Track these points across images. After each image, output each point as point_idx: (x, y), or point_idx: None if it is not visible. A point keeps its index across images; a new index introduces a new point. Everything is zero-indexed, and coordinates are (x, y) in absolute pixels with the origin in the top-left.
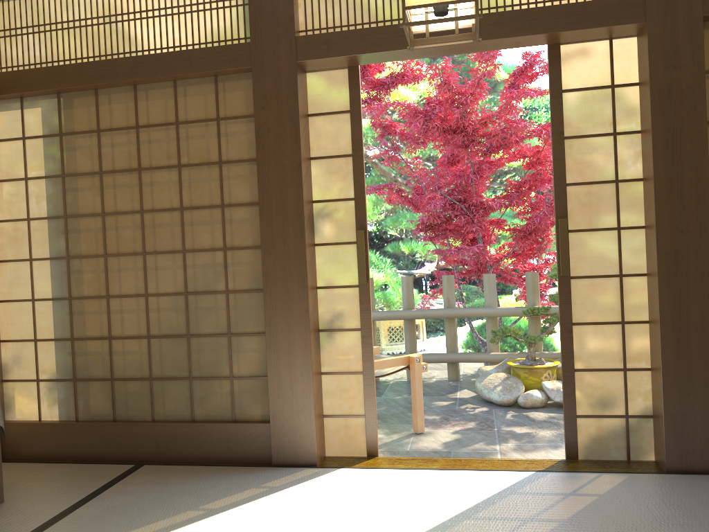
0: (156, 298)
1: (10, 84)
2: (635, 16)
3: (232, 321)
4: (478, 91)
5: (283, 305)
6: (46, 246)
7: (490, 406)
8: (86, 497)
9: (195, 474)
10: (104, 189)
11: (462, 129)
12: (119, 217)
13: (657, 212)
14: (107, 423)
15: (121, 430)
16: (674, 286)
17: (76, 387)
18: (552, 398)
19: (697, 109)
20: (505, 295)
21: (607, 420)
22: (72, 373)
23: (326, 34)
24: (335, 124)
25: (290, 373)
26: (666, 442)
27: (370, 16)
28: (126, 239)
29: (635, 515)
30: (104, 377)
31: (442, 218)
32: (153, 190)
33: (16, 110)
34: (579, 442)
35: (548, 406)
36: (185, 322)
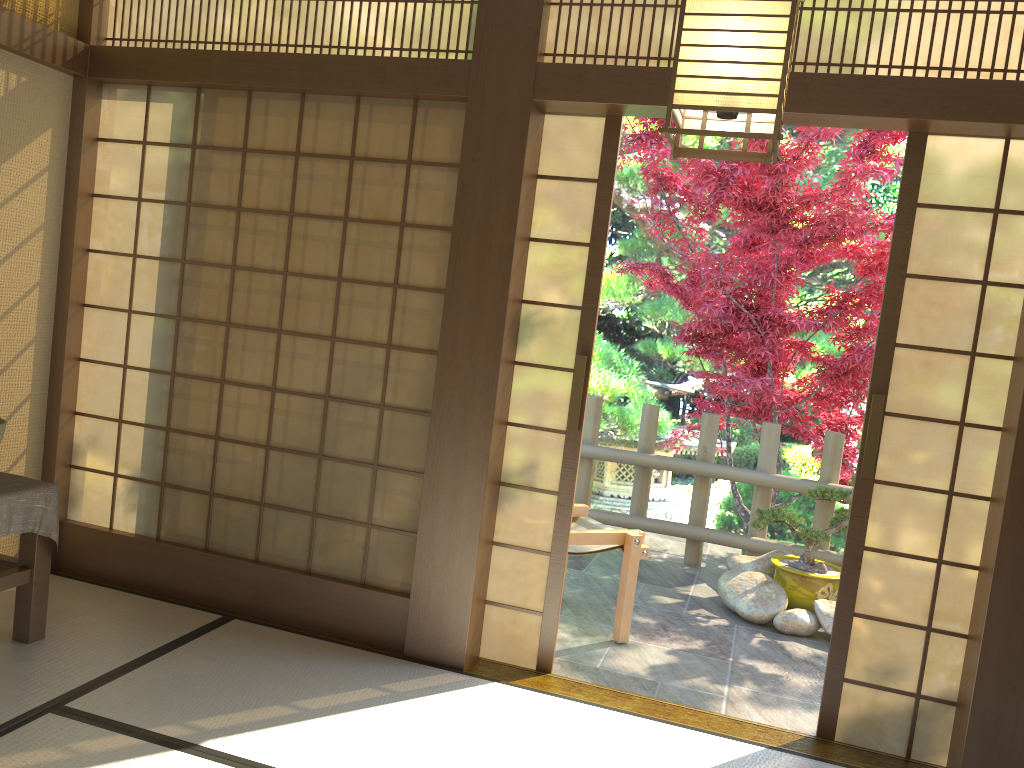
0: (285, 396)
1: (136, 65)
2: None
3: (382, 448)
4: (805, 156)
5: (455, 441)
6: (152, 296)
7: (732, 620)
8: (150, 654)
9: (298, 649)
10: (240, 233)
11: (772, 206)
12: (254, 276)
13: (1023, 415)
14: (196, 552)
15: (212, 565)
16: None
17: (163, 494)
18: (825, 628)
19: None
20: (797, 444)
21: (888, 694)
22: (161, 474)
23: (581, 66)
24: (573, 195)
25: (448, 537)
26: (966, 748)
27: (651, 48)
28: (258, 307)
29: None
30: (202, 488)
31: (718, 329)
32: (305, 247)
33: (140, 102)
34: (841, 716)
35: (816, 637)
36: (320, 437)
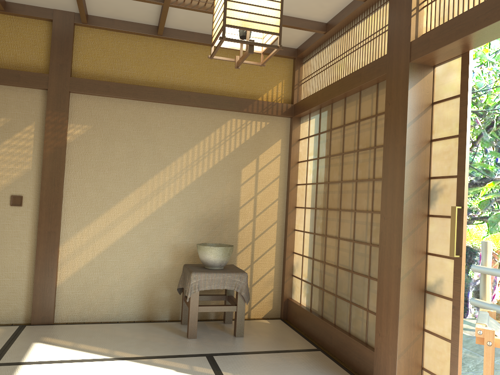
0: (342, 241)
1: (302, 107)
2: None
3: (371, 267)
4: None
5: (387, 261)
6: (310, 200)
7: None
8: (265, 351)
9: (325, 368)
10: (330, 166)
11: None
12: (333, 185)
13: None
14: (316, 316)
15: (320, 323)
16: None
17: (312, 289)
18: None
19: None
20: None
21: None
22: (311, 279)
23: (428, 33)
24: (450, 108)
25: (386, 319)
26: None
27: (469, 3)
28: (334, 199)
29: None
30: (321, 286)
31: None
32: (346, 167)
33: (307, 121)
34: None
35: None
36: (351, 261)
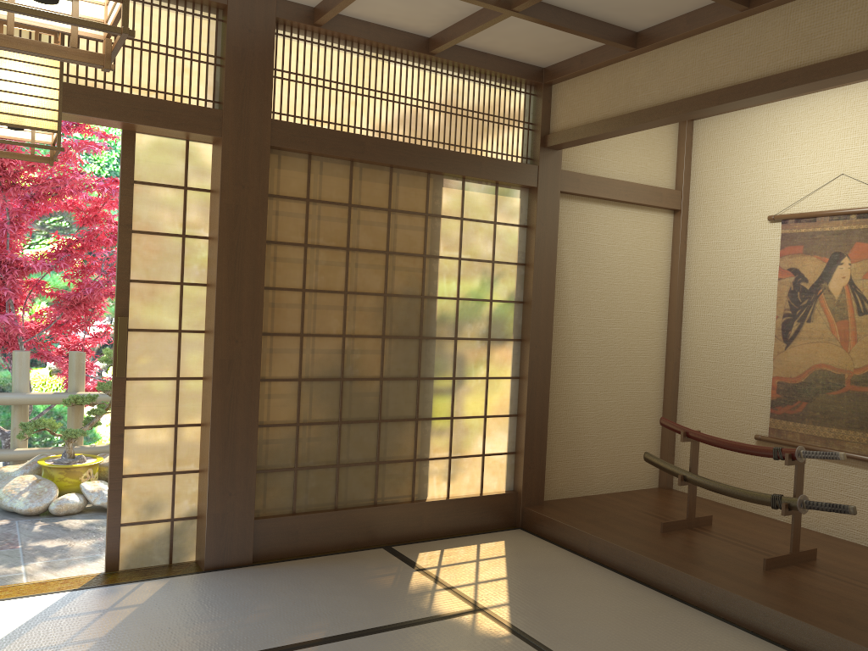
0: None
1: None
2: (212, 129)
3: None
4: None
5: None
6: None
7: (13, 518)
8: None
9: None
10: None
11: (1, 168)
12: None
13: (217, 321)
14: None
15: None
16: (226, 392)
17: None
18: (93, 502)
19: (259, 230)
20: (36, 368)
21: (153, 525)
22: None
23: None
24: None
25: None
26: (207, 541)
27: None
28: None
29: (172, 618)
30: None
31: None
32: None
33: None
34: (122, 551)
35: (86, 511)
36: None
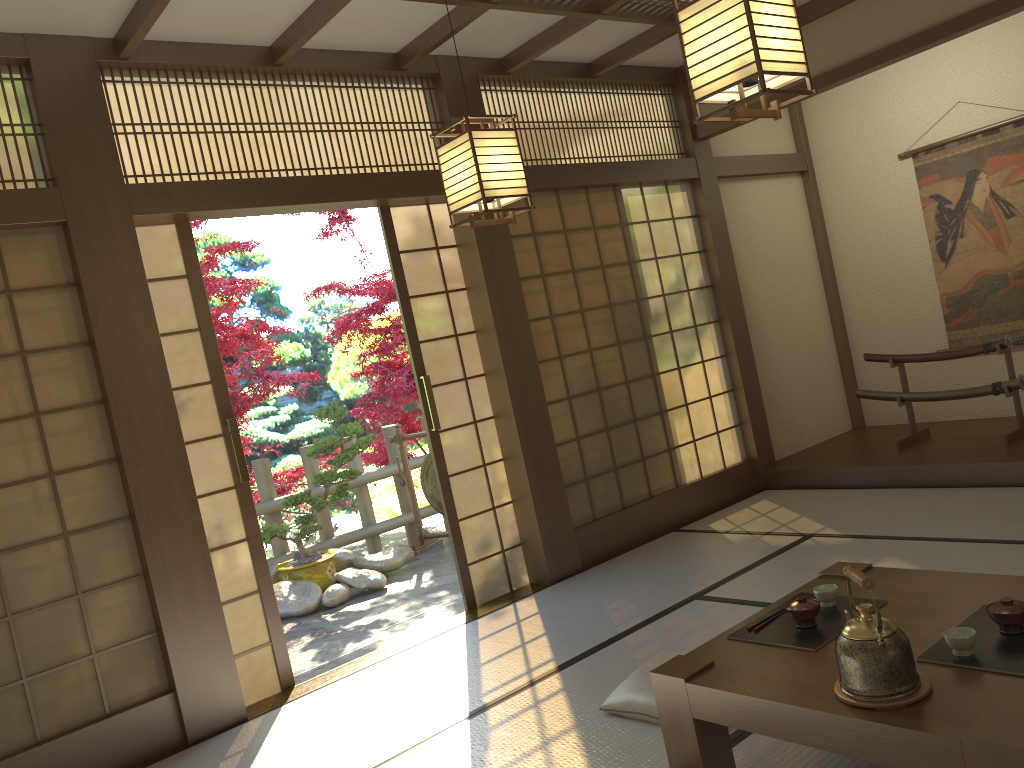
0: None
1: None
2: None
3: (81, 574)
4: None
5: (168, 528)
6: None
7: (293, 620)
8: None
9: None
10: None
11: None
12: None
13: (503, 358)
14: None
15: None
16: (526, 421)
17: None
18: (358, 586)
19: (512, 269)
20: None
21: (490, 559)
22: None
23: (166, 184)
24: (171, 292)
25: (193, 614)
26: (546, 558)
27: (206, 165)
28: None
29: (579, 609)
30: None
31: None
32: None
33: None
34: (474, 589)
35: (352, 598)
36: (1, 597)
